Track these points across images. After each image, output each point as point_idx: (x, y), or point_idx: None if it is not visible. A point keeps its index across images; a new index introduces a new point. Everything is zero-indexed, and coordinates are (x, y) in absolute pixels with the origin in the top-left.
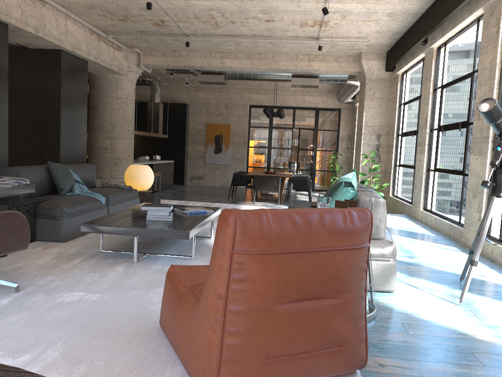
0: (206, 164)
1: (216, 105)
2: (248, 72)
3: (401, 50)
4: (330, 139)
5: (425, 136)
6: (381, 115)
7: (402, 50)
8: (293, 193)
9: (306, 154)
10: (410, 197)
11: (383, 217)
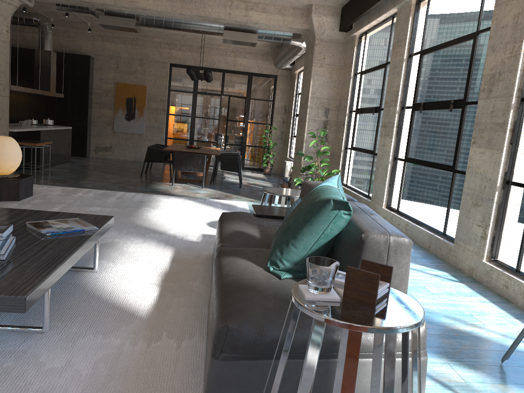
0: (115, 132)
1: (129, 61)
2: (168, 19)
3: (364, 3)
4: (264, 110)
5: (394, 115)
6: (331, 85)
7: (366, 4)
8: (220, 171)
9: (236, 127)
10: (366, 189)
11: (407, 272)
